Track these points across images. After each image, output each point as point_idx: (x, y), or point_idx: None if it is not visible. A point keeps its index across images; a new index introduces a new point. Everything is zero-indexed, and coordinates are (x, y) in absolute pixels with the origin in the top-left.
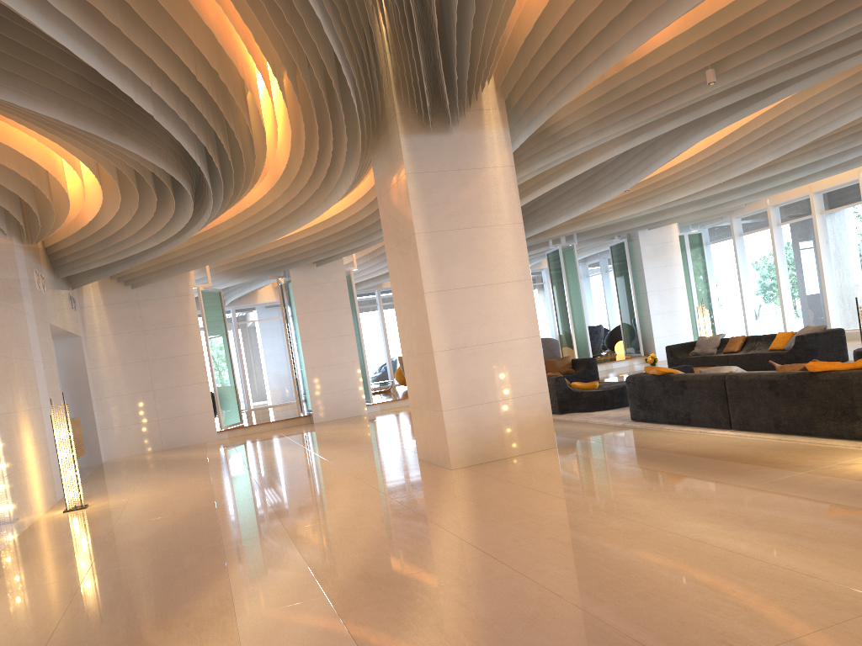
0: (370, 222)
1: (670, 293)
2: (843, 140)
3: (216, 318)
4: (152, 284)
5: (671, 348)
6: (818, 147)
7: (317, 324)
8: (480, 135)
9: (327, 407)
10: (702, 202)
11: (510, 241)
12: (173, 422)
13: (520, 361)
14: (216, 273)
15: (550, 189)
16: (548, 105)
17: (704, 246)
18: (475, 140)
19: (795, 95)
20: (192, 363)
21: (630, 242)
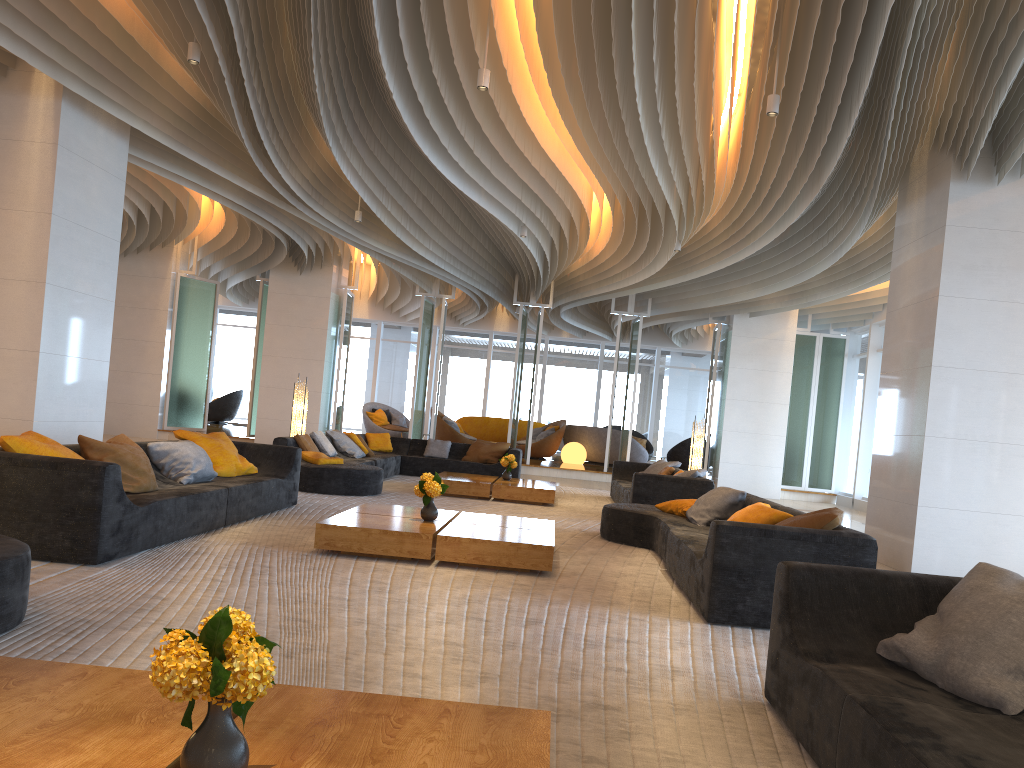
0: (256, 223)
1: (762, 407)
2: (782, 210)
3: (199, 311)
4: (132, 259)
5: (615, 464)
6: (772, 218)
7: (285, 340)
8: (23, 100)
9: (273, 435)
10: (759, 285)
11: (30, 233)
12: (117, 408)
13: (7, 376)
14: (222, 264)
15: (486, 224)
16: (66, 72)
17: (845, 357)
18: (15, 106)
19: (584, 121)
20: (151, 351)
21: (728, 329)
